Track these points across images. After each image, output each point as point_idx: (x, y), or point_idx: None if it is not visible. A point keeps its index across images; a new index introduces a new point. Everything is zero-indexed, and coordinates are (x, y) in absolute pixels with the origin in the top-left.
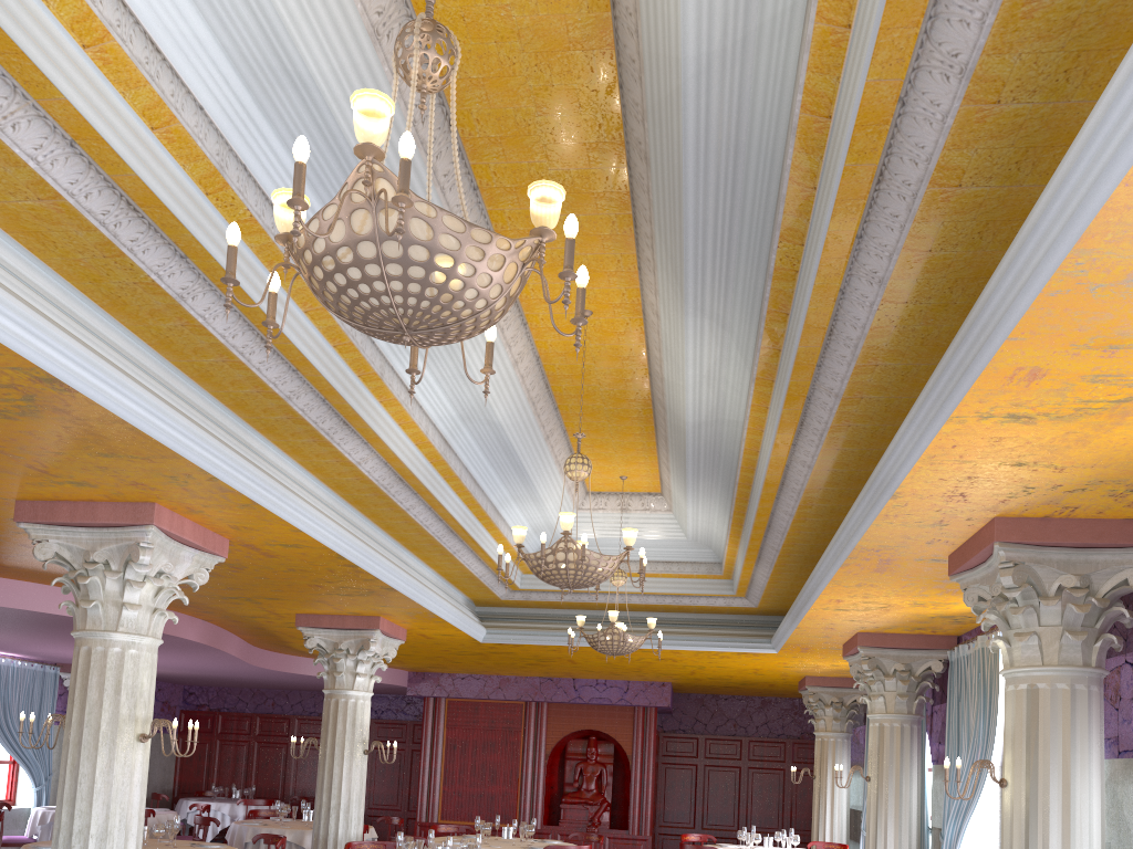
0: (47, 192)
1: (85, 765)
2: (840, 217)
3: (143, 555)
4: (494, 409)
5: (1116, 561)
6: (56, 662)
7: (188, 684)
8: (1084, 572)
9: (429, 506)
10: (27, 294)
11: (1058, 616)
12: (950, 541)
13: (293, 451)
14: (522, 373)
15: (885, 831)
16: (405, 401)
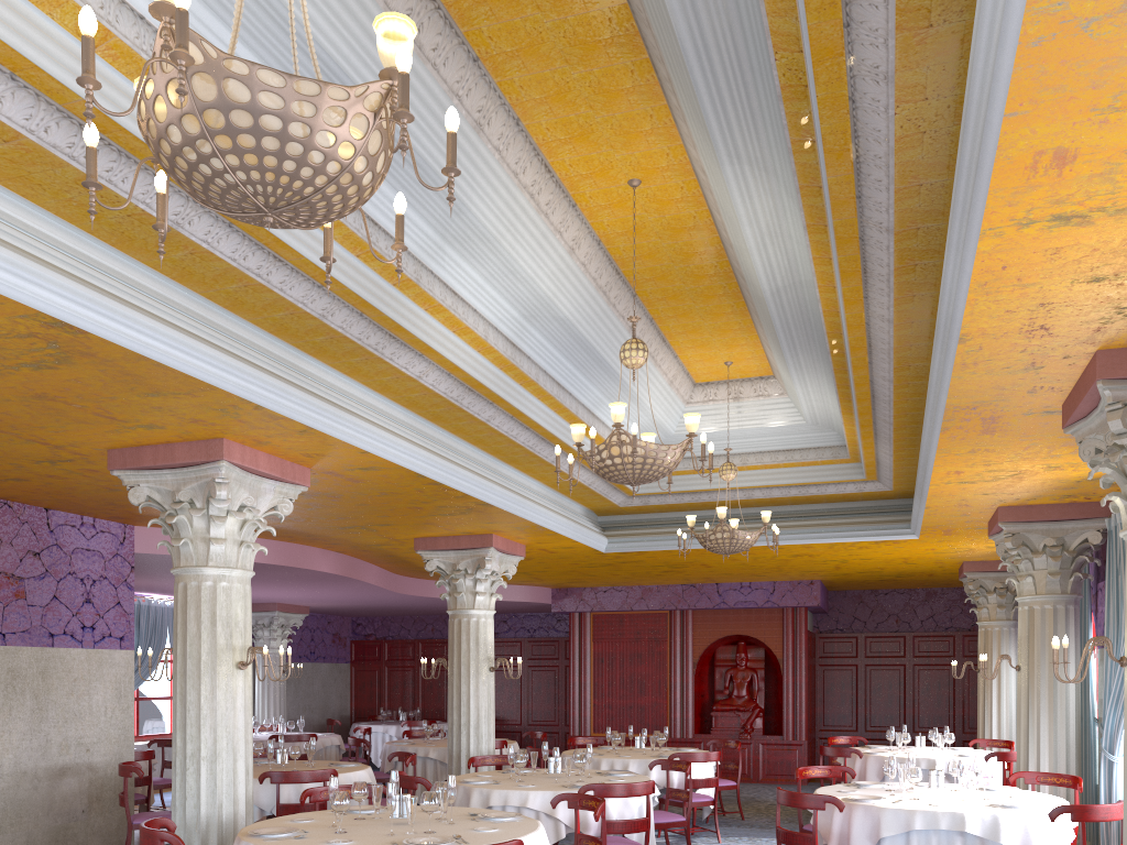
0: (8, 133)
1: (191, 693)
2: (816, 4)
3: (219, 490)
4: (556, 304)
5: None
6: None
7: (355, 616)
8: None
9: (511, 415)
10: (18, 241)
11: None
12: (1056, 387)
13: (352, 372)
14: (583, 260)
15: (1038, 725)
16: (453, 306)
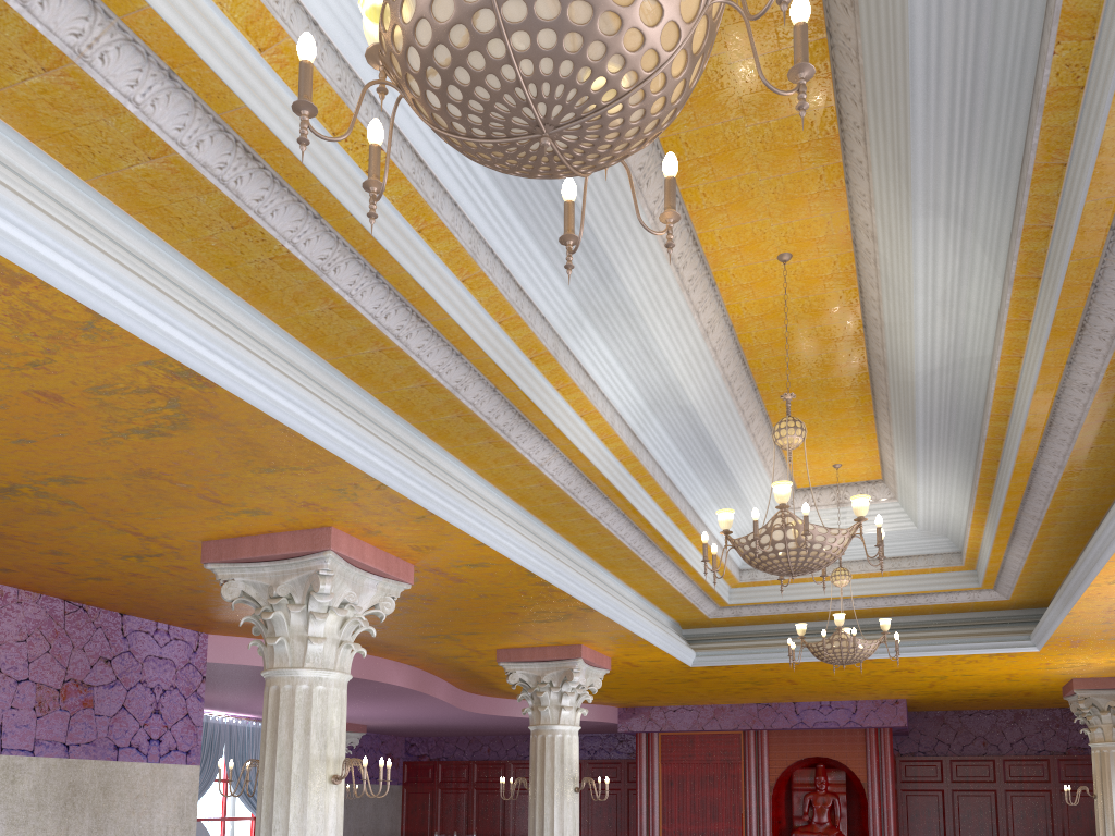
0: (155, 146)
1: (279, 811)
2: None
3: (323, 583)
4: (685, 390)
5: None
6: None
7: (409, 736)
8: None
9: (623, 513)
10: (151, 276)
11: None
12: None
13: (470, 459)
14: (714, 345)
15: None
16: (585, 387)
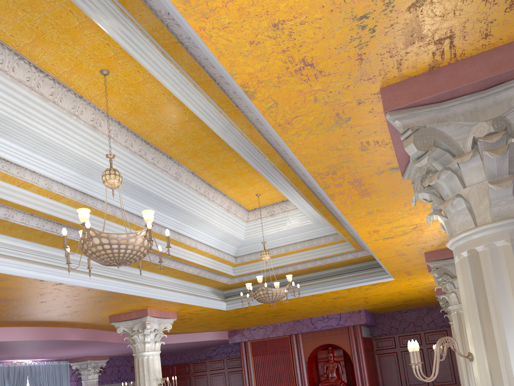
0: None
1: None
2: None
3: None
4: (96, 163)
5: None
6: (66, 359)
7: None
8: (497, 114)
9: None
10: None
11: (481, 171)
12: (379, 140)
13: None
14: (109, 134)
15: None
16: (4, 168)
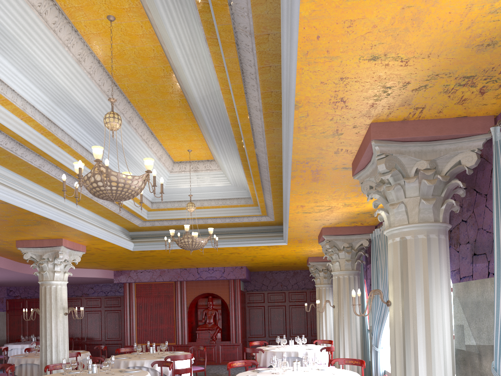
0: None
1: None
2: None
3: None
4: (72, 95)
5: (453, 148)
6: None
7: (8, 286)
8: (432, 158)
9: (55, 165)
10: None
11: (417, 190)
12: (349, 150)
13: None
14: (89, 70)
15: (343, 334)
16: None
